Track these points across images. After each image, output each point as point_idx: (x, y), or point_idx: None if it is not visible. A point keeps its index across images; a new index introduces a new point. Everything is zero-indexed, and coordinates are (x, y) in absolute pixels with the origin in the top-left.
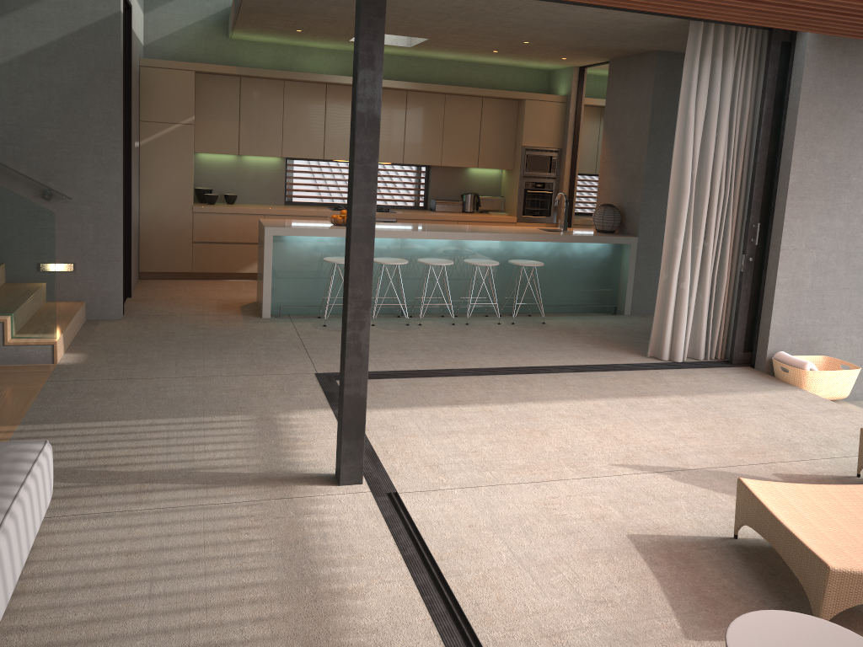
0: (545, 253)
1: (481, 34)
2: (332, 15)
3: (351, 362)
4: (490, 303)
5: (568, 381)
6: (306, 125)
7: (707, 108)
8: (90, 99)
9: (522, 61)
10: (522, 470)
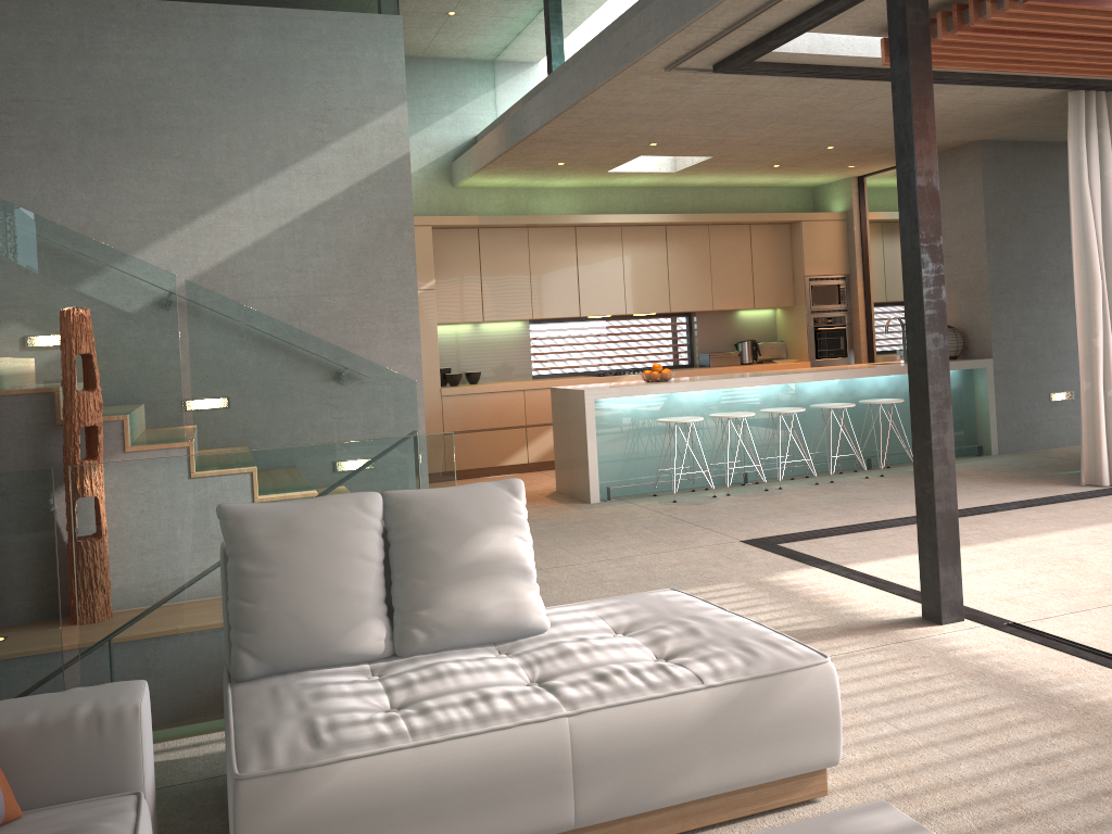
0: (890, 389)
1: (787, 141)
2: (631, 135)
3: (939, 472)
4: (853, 453)
5: (1028, 516)
6: (556, 278)
7: (1100, 186)
8: (382, 257)
9: (792, 177)
10: (1111, 591)
